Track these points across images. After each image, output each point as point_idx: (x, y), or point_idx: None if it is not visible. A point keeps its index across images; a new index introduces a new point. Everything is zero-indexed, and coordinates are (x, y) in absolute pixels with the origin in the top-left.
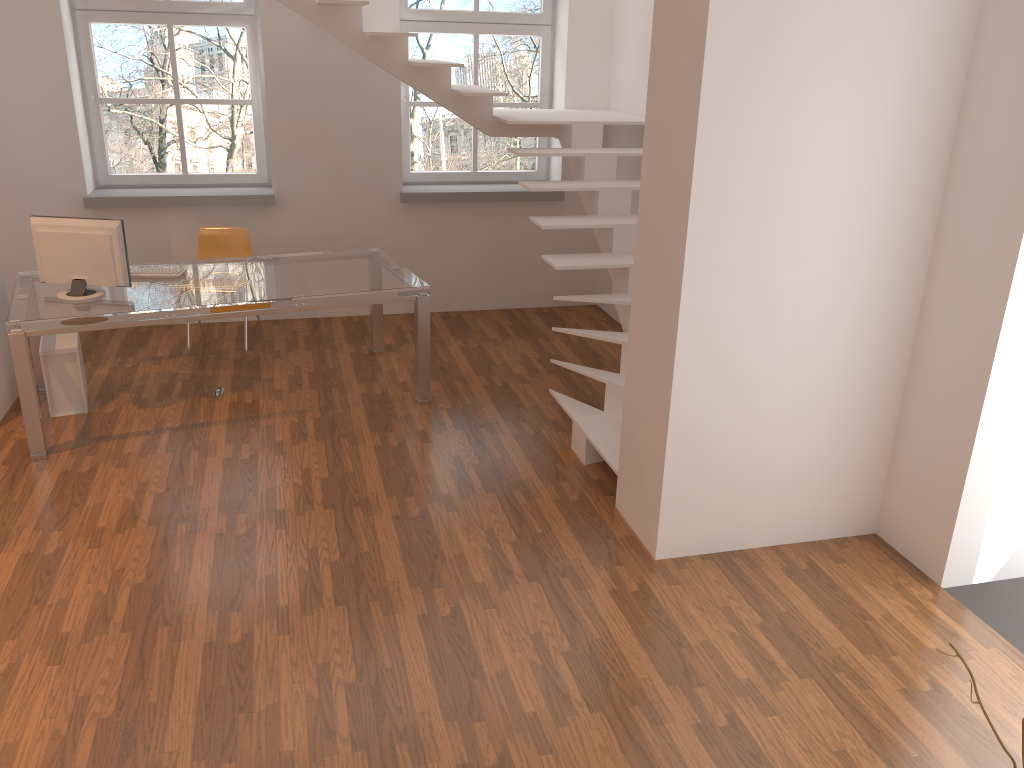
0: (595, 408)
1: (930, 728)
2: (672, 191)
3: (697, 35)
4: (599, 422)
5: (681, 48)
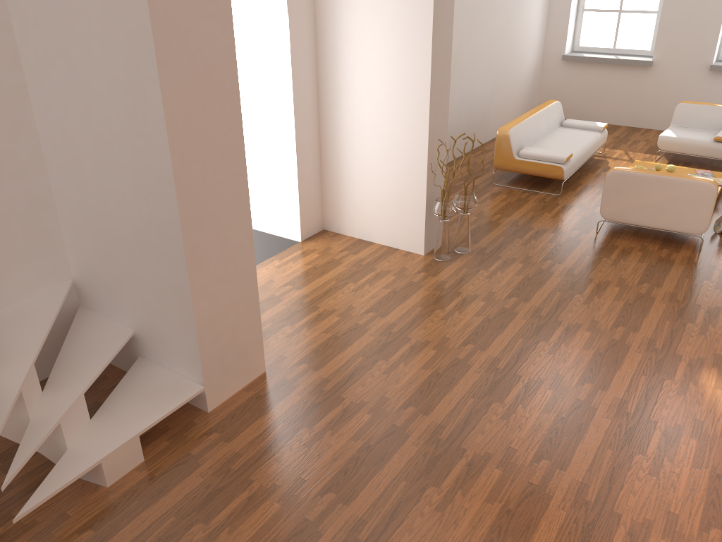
0: (62, 457)
1: (315, 281)
2: (220, 130)
3: (221, 8)
4: (102, 438)
5: (202, 20)
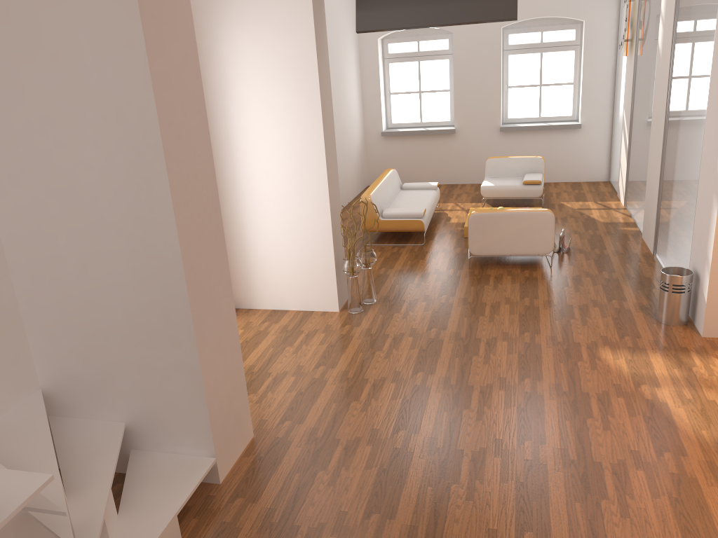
0: None
1: (253, 352)
2: (207, 211)
3: (199, 105)
4: (141, 527)
5: (189, 116)
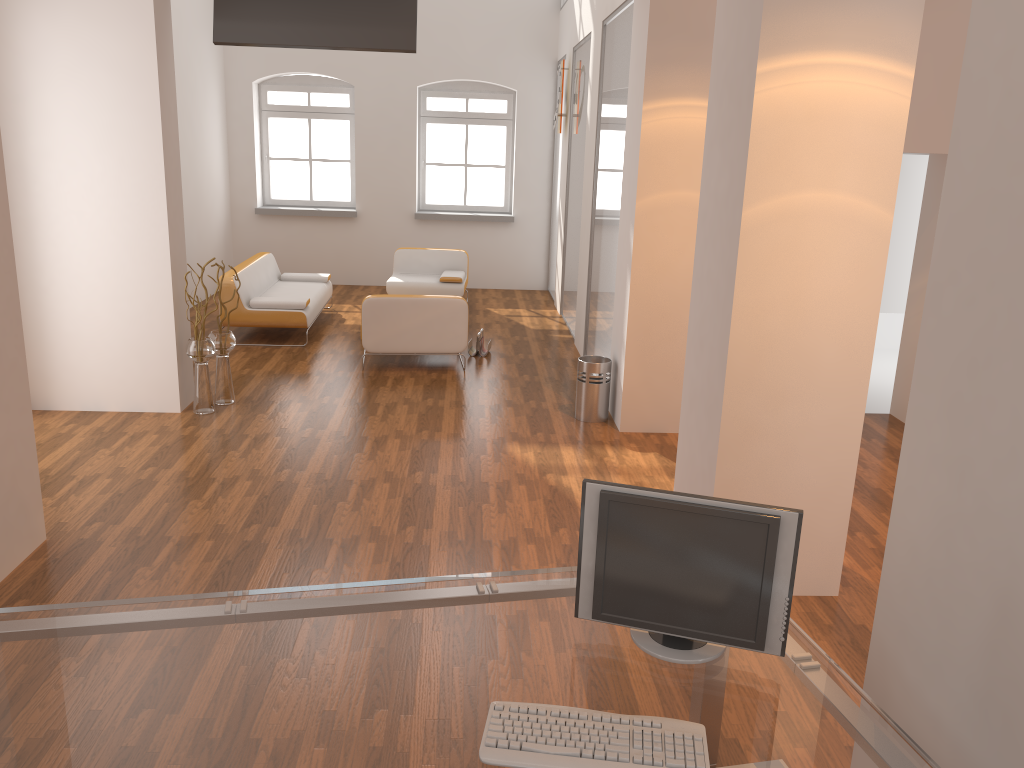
0: None
1: (50, 455)
2: None
3: None
4: None
5: None
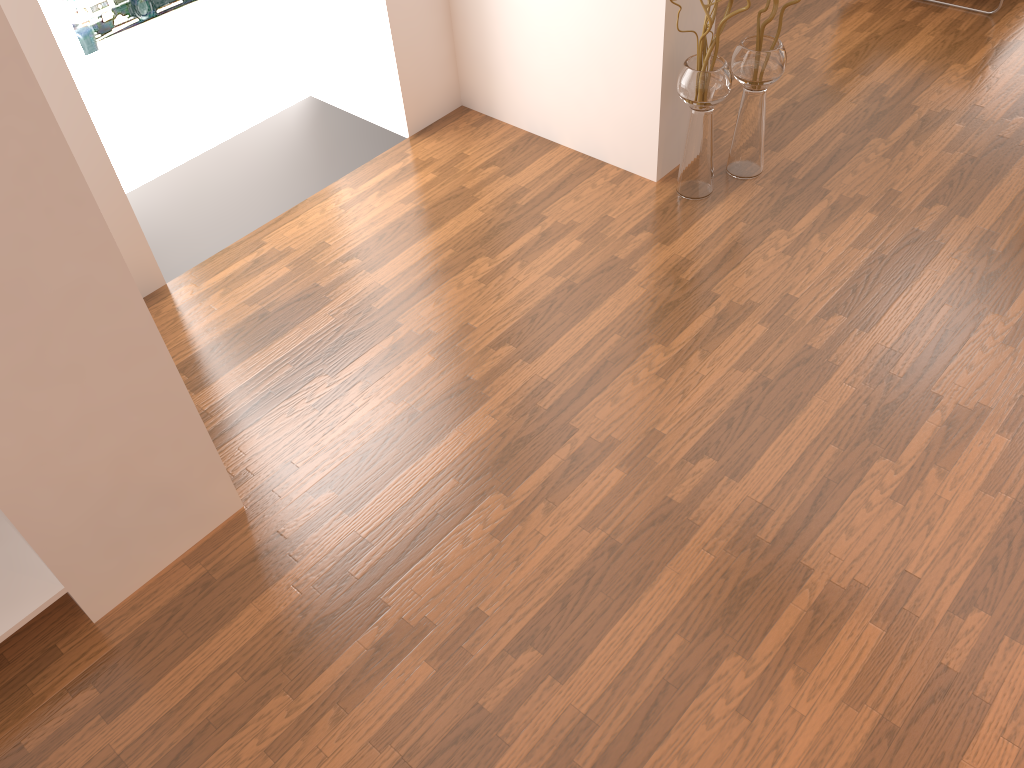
0: None
1: (410, 249)
2: None
3: None
4: None
5: None
